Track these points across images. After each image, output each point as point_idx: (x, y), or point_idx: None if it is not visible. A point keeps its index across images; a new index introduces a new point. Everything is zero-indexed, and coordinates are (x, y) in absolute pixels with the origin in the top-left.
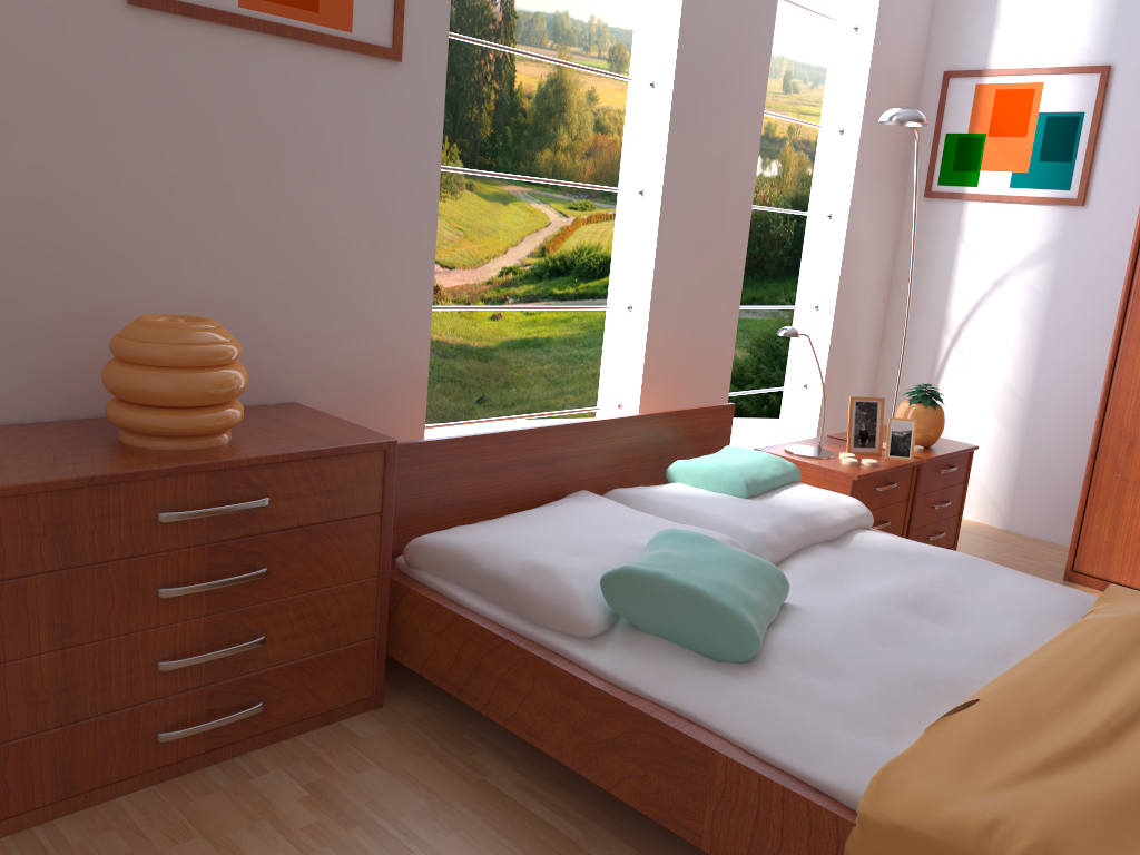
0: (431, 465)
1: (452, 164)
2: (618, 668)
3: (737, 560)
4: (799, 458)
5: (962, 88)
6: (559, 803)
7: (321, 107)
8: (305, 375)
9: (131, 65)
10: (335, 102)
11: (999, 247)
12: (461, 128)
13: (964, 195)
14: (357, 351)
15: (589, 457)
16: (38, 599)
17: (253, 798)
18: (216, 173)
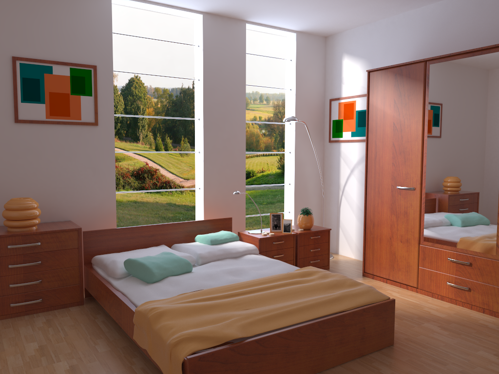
0: (105, 236)
1: (185, 144)
2: (117, 284)
3: (171, 258)
4: (249, 233)
5: (335, 104)
6: (109, 324)
7: (73, 140)
8: (73, 213)
9: (16, 136)
10: (77, 138)
11: (351, 158)
12: (188, 132)
13: (339, 140)
14: (90, 205)
15: (167, 234)
16: None
17: (31, 321)
18: (41, 160)
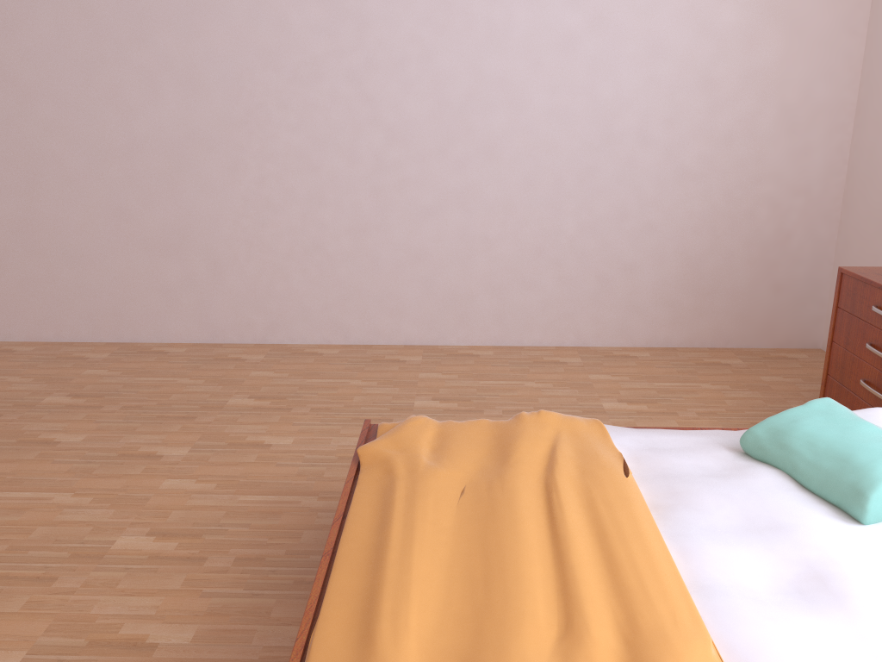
0: None
1: None
2: None
3: (856, 451)
4: None
5: None
6: None
7: None
8: None
9: None
10: None
11: None
12: None
13: None
14: None
15: None
16: (844, 322)
17: None
18: None
